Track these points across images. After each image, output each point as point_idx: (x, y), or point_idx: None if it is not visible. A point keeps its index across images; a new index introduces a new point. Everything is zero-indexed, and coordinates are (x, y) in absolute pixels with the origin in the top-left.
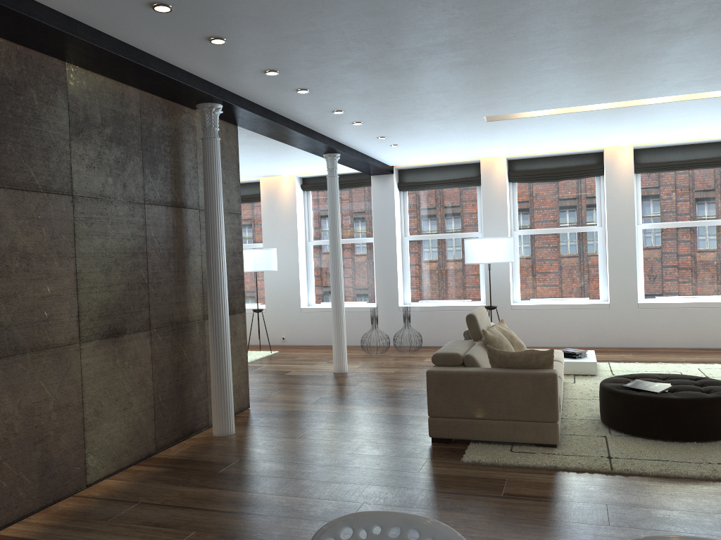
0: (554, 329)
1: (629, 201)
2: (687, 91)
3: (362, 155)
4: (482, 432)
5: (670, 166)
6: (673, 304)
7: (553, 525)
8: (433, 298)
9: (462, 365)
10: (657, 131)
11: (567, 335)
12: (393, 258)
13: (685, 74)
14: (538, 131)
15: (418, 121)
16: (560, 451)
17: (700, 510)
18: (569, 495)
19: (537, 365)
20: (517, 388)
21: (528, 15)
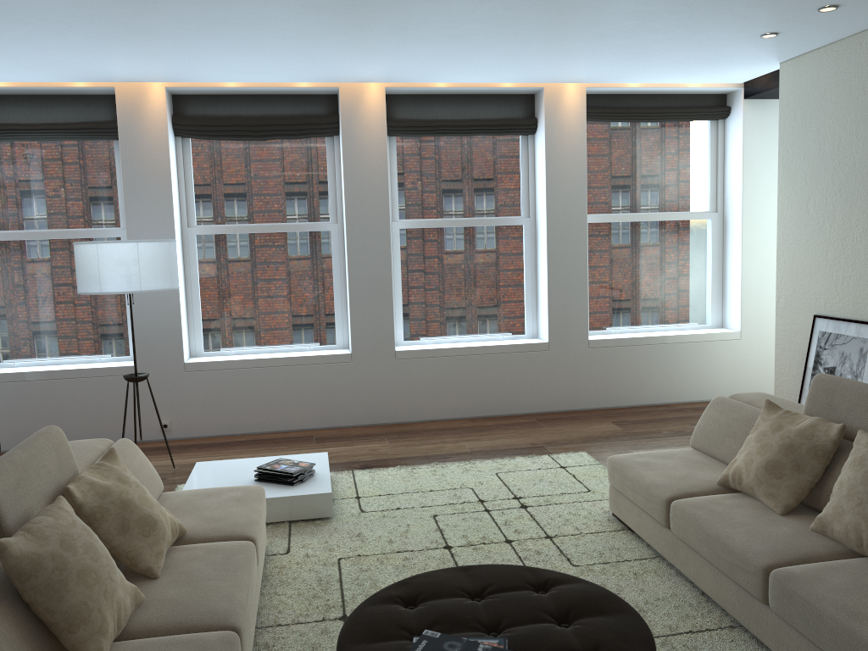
0: (262, 401)
1: (380, 181)
2: None
3: None
4: None
5: (441, 127)
6: (446, 350)
7: None
8: (34, 354)
9: None
10: (428, 55)
11: (285, 410)
12: None
13: None
14: (208, 20)
15: None
16: None
17: None
18: None
19: None
20: None
21: None
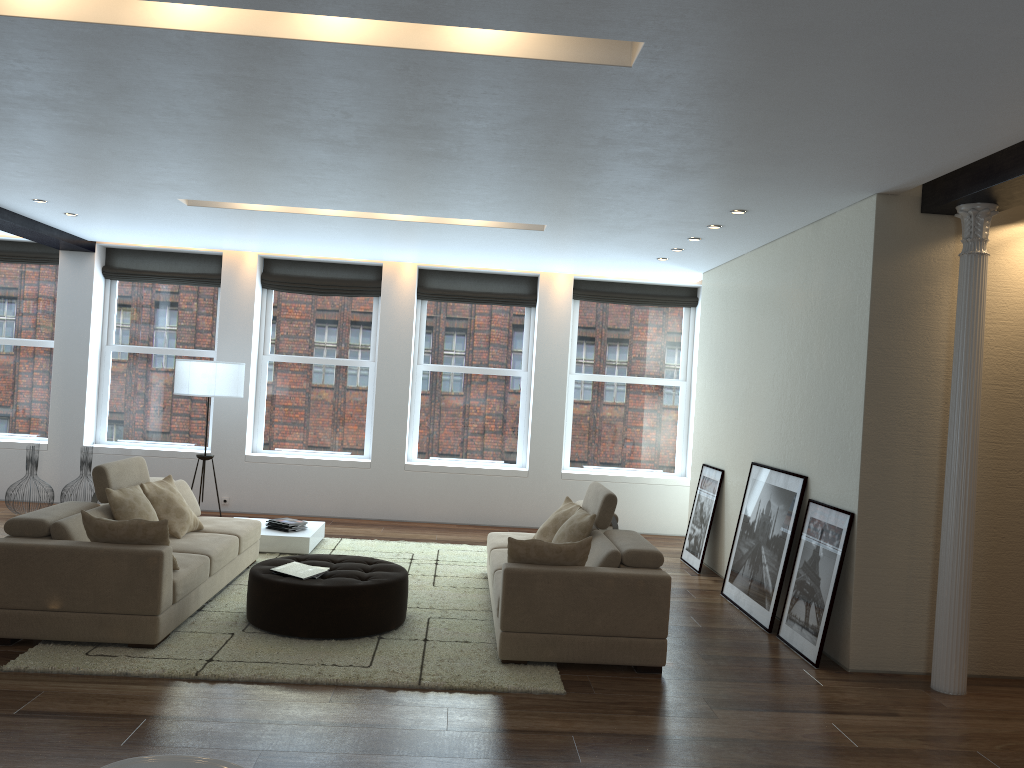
0: (299, 491)
1: (406, 334)
2: (422, 212)
3: (25, 220)
4: (56, 628)
5: (460, 296)
6: (445, 467)
7: (47, 748)
8: (140, 437)
9: (51, 536)
10: (431, 252)
11: (315, 499)
12: (82, 375)
13: (402, 194)
14: (274, 229)
15: (81, 188)
16: (154, 653)
17: (255, 720)
18: (110, 709)
19: (145, 540)
20: (110, 570)
21: (129, 89)
